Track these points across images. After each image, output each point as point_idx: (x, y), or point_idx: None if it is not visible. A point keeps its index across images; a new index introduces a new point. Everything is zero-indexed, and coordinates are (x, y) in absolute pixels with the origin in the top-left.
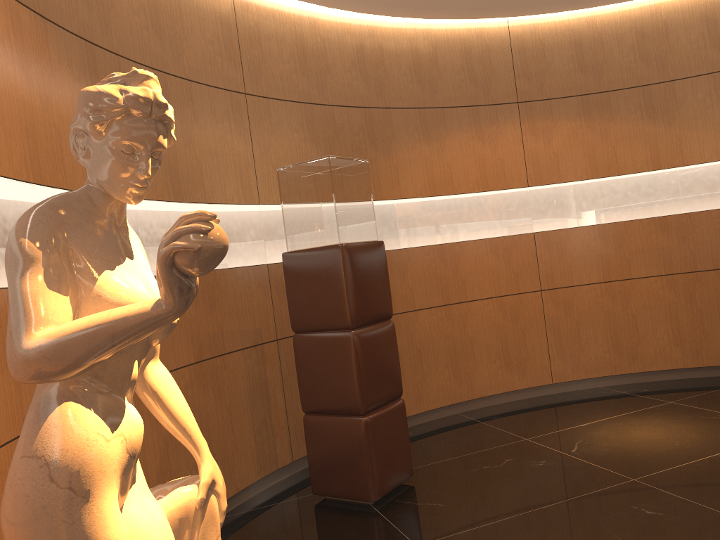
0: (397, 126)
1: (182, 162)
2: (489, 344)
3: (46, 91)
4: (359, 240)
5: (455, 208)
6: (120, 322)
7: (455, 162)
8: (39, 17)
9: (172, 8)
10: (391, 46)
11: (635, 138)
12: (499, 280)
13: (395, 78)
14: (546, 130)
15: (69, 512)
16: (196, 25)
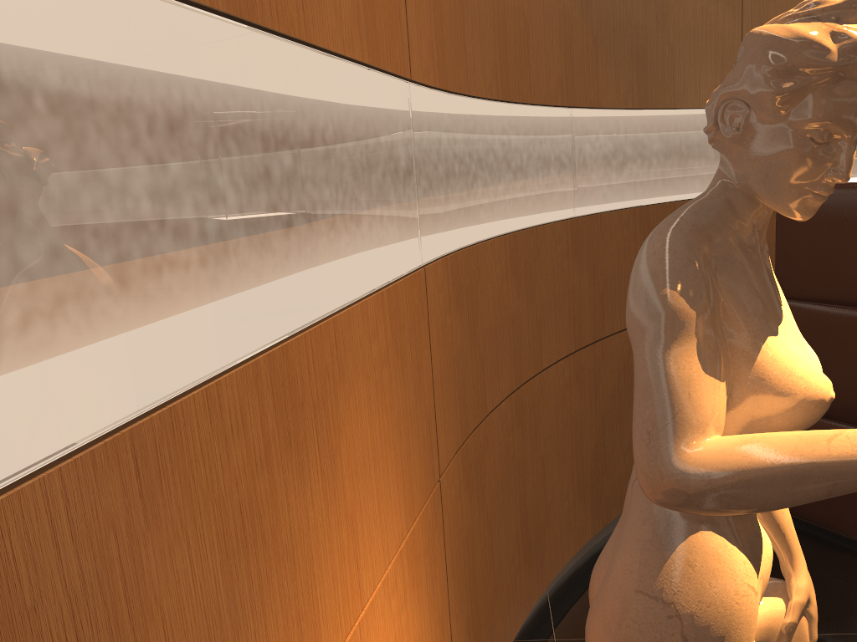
0: None
1: (652, 51)
2: None
3: None
4: None
5: None
6: (853, 466)
7: None
8: None
9: None
10: None
11: None
12: None
13: None
14: None
15: None
16: None
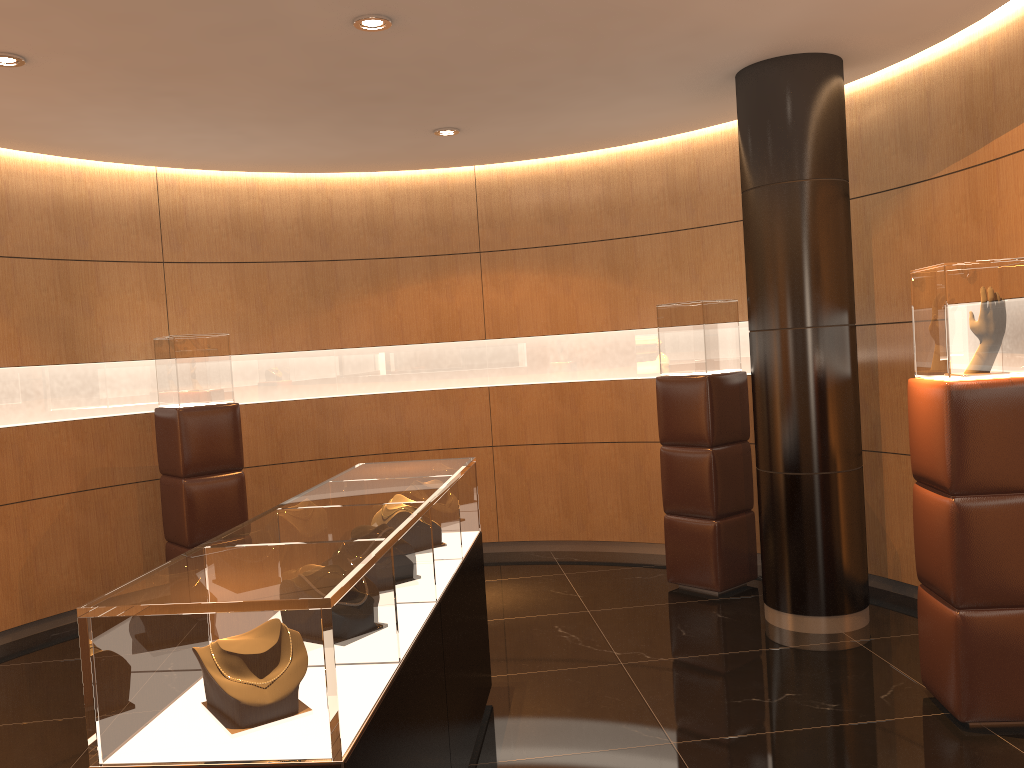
0: (343, 277)
1: (80, 330)
2: None
3: None
4: (207, 404)
5: (405, 358)
6: None
7: (407, 313)
8: None
9: (82, 204)
10: (343, 198)
11: (597, 295)
12: (448, 433)
13: (345, 230)
14: (508, 281)
15: None
16: (109, 212)
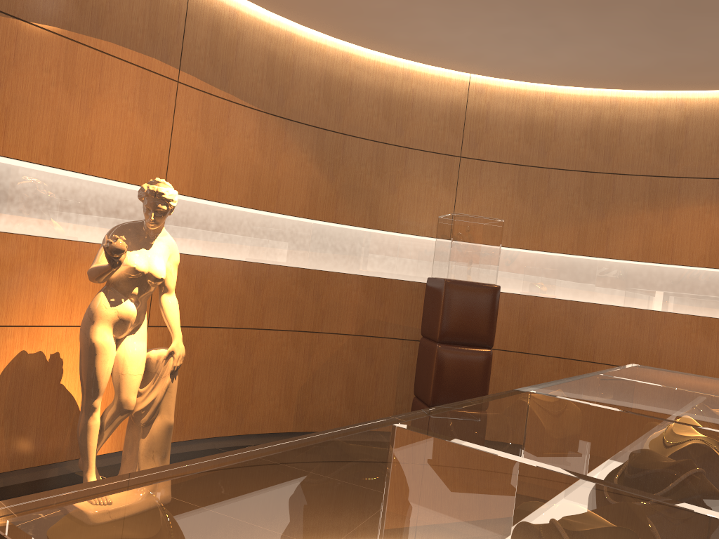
0: (620, 191)
1: (383, 203)
2: None
3: (275, 159)
4: (471, 280)
5: (670, 278)
6: (100, 267)
7: (682, 233)
8: (283, 119)
9: (405, 99)
10: (634, 116)
11: None
12: (704, 363)
13: (630, 146)
14: None
15: (88, 325)
16: (425, 109)
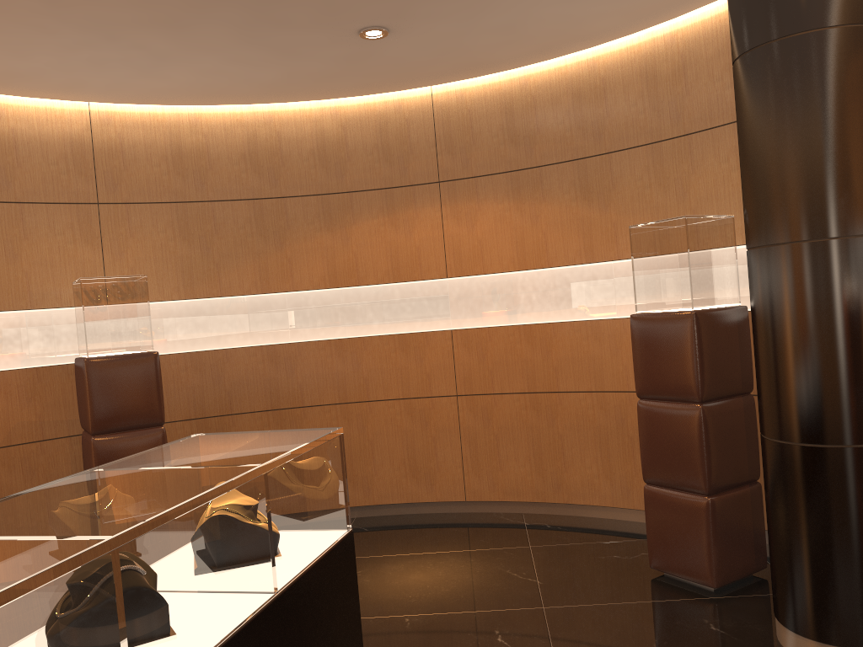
0: (294, 215)
1: (3, 276)
2: (393, 448)
3: None
4: (120, 353)
5: (361, 300)
6: None
7: (363, 251)
8: None
9: (4, 142)
10: (292, 131)
11: (568, 224)
12: (408, 381)
13: (294, 165)
14: (470, 213)
15: None
16: (36, 151)
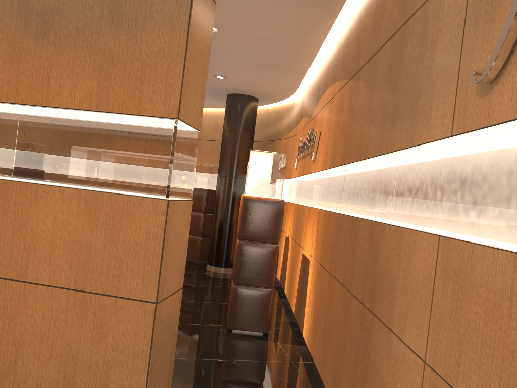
0: None
1: None
2: None
3: None
4: None
5: None
6: None
7: None
8: None
9: None
10: None
11: None
12: None
13: None
14: None
15: None
16: None
